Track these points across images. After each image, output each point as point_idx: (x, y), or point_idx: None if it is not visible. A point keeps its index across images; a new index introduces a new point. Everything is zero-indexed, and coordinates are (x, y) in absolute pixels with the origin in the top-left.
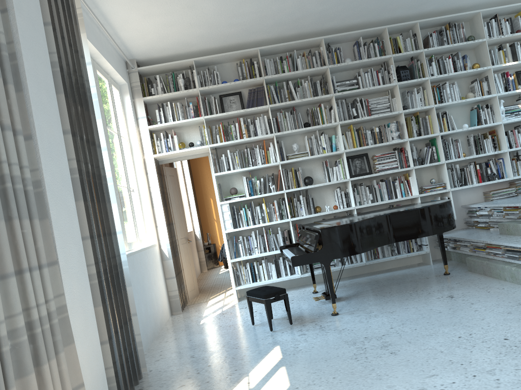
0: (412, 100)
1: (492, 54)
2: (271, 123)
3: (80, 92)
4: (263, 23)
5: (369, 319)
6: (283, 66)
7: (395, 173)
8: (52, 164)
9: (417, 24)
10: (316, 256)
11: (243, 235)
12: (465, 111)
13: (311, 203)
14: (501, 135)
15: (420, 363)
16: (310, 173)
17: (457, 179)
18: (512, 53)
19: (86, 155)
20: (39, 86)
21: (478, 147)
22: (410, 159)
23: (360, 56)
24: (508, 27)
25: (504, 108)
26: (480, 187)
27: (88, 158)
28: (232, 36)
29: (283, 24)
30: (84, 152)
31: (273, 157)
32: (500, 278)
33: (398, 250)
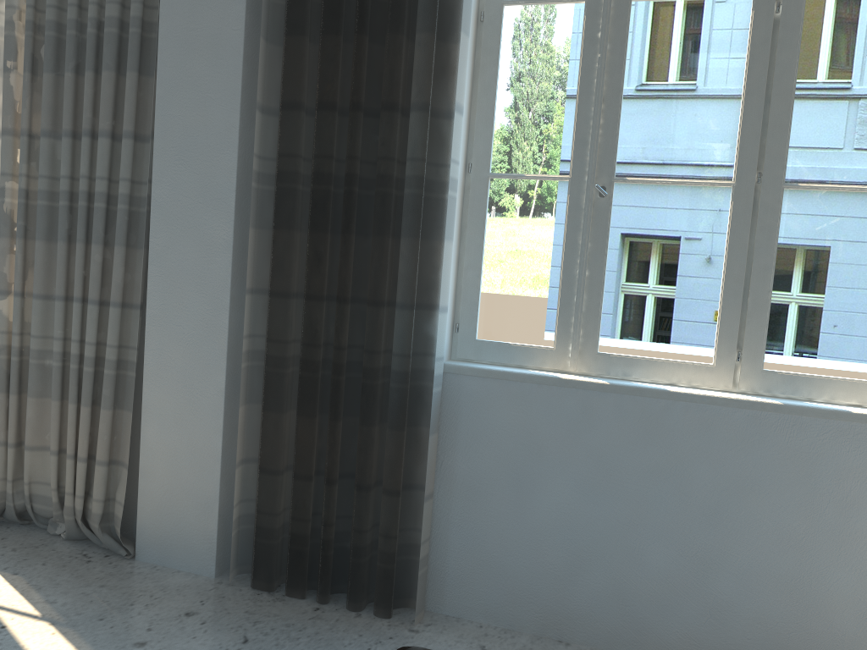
0: None
1: None
2: None
3: (359, 0)
4: None
5: None
6: None
7: None
8: (182, 170)
9: None
10: None
11: None
12: None
13: None
14: None
15: None
16: None
17: None
18: None
19: (317, 140)
20: (191, 50)
21: None
22: None
23: None
24: None
25: None
26: None
27: (322, 146)
28: None
29: None
30: (314, 135)
31: None
32: None
33: None
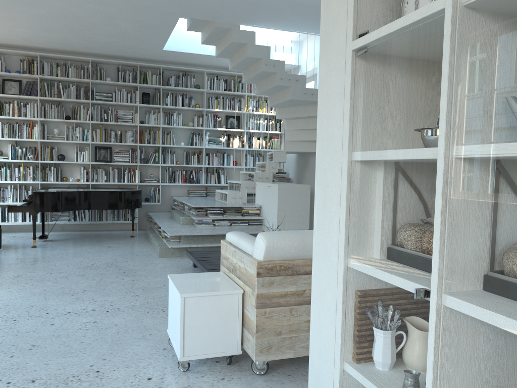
0: (149, 118)
1: (210, 100)
2: (38, 110)
3: None
4: (39, 40)
5: (48, 251)
6: (57, 70)
7: (129, 165)
8: None
9: (161, 68)
10: (26, 208)
11: (3, 187)
12: (187, 133)
13: (59, 173)
14: (203, 155)
15: (37, 268)
16: (66, 152)
17: (169, 177)
18: (223, 103)
19: None
20: None
21: (187, 159)
22: (138, 158)
23: (118, 78)
24: (223, 85)
25: (210, 138)
26: (186, 186)
27: None
28: (16, 40)
29: (56, 43)
30: None
31: (37, 135)
32: (149, 242)
33: (118, 217)
